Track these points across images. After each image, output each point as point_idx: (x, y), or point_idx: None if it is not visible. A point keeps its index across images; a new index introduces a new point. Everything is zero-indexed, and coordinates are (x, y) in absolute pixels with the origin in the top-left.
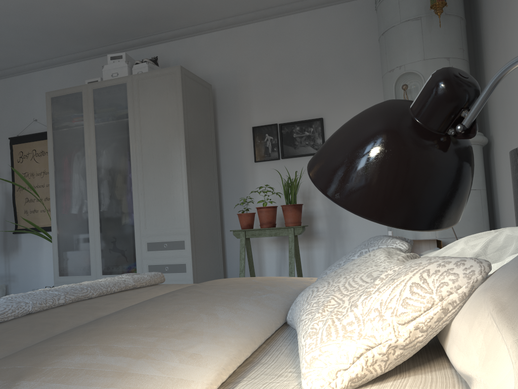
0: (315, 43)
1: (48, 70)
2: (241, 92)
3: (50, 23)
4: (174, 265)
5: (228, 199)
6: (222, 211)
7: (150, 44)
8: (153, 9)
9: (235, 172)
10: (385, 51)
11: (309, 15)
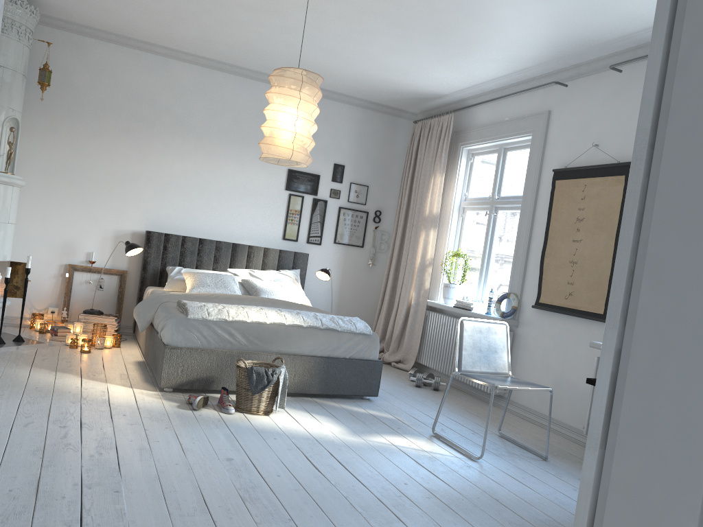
0: None
1: None
2: None
3: None
4: None
5: None
6: None
7: None
8: None
9: None
10: (1, 84)
11: None
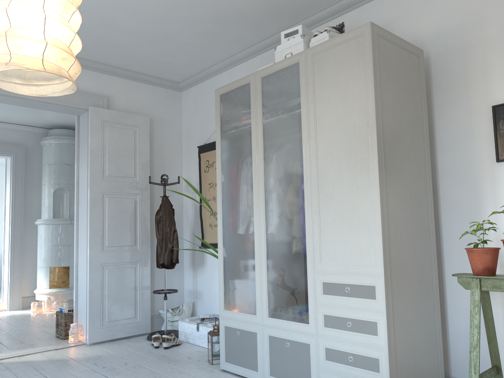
0: None
1: (232, 69)
2: (472, 54)
3: (221, 8)
4: (360, 321)
5: (450, 220)
6: (440, 237)
7: (340, 14)
8: None
9: (462, 178)
10: None
11: None
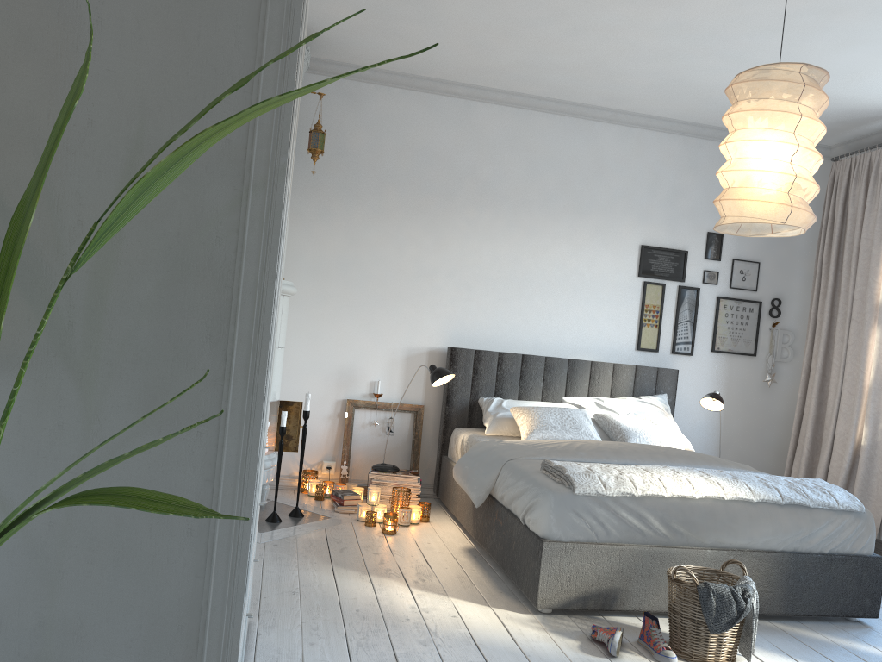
0: None
1: None
2: None
3: None
4: None
5: None
6: None
7: None
8: None
9: None
10: None
11: None
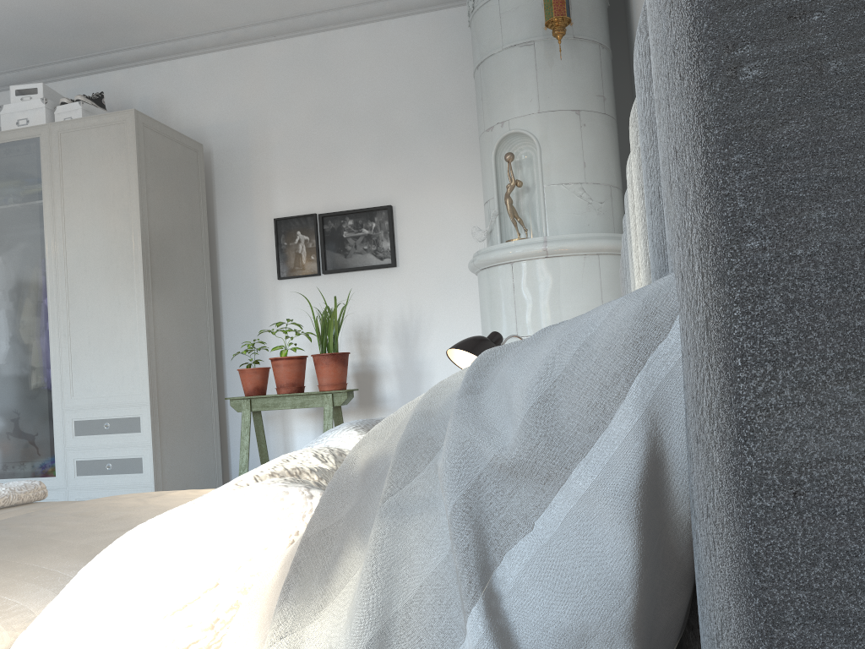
0: (380, 79)
1: None
2: (256, 158)
3: None
4: (122, 461)
5: (234, 343)
6: (223, 364)
7: (100, 71)
8: (93, 9)
9: (246, 296)
10: (481, 96)
11: (370, 31)
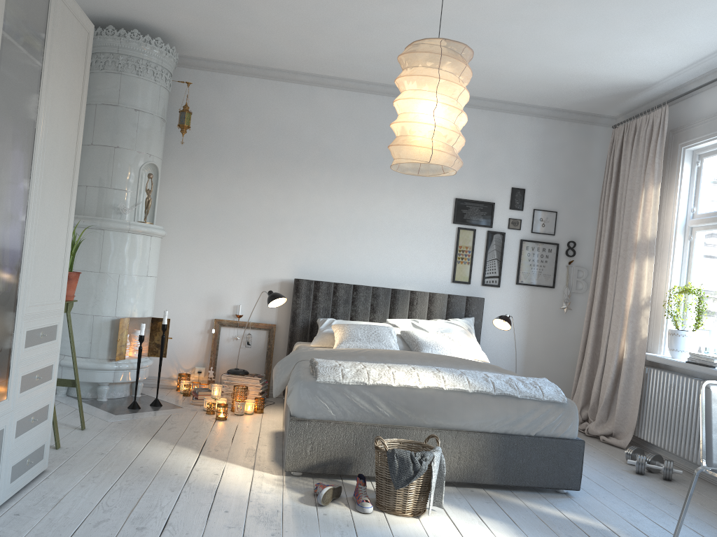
0: None
1: None
2: None
3: None
4: (44, 370)
5: None
6: None
7: None
8: None
9: None
10: (137, 129)
11: None
